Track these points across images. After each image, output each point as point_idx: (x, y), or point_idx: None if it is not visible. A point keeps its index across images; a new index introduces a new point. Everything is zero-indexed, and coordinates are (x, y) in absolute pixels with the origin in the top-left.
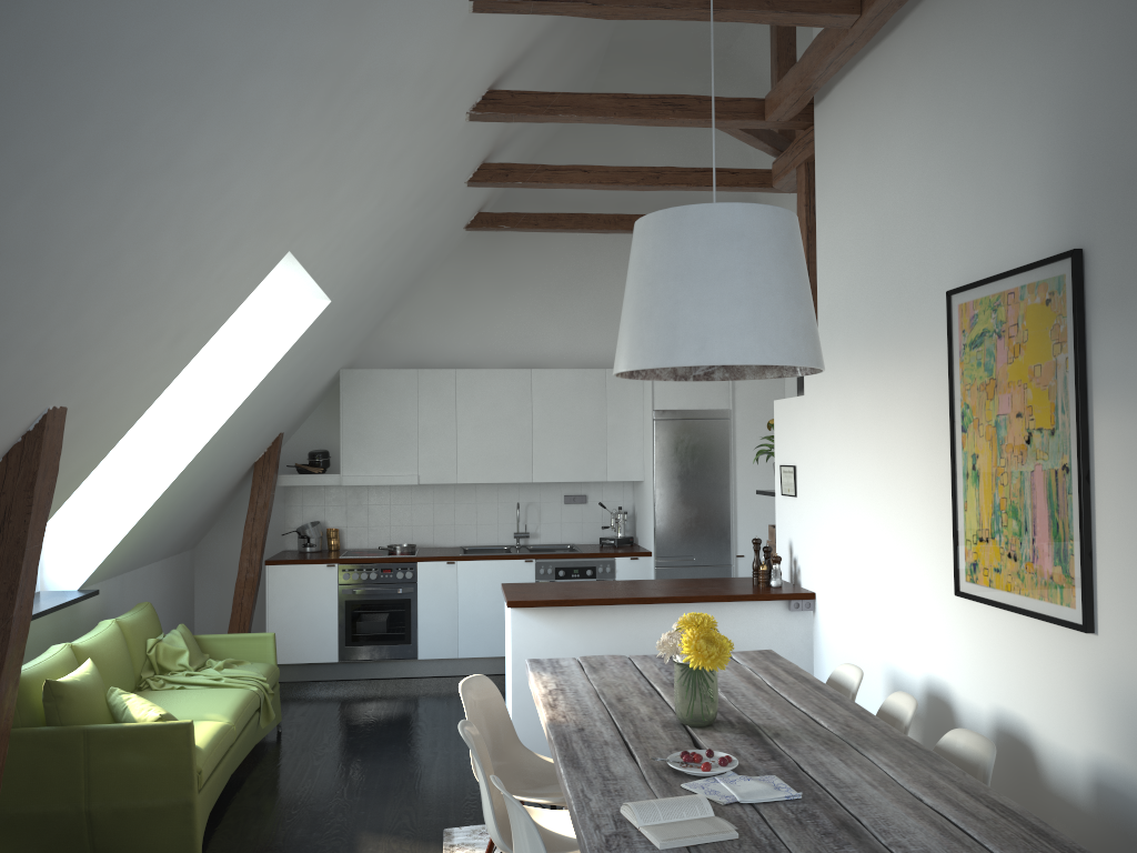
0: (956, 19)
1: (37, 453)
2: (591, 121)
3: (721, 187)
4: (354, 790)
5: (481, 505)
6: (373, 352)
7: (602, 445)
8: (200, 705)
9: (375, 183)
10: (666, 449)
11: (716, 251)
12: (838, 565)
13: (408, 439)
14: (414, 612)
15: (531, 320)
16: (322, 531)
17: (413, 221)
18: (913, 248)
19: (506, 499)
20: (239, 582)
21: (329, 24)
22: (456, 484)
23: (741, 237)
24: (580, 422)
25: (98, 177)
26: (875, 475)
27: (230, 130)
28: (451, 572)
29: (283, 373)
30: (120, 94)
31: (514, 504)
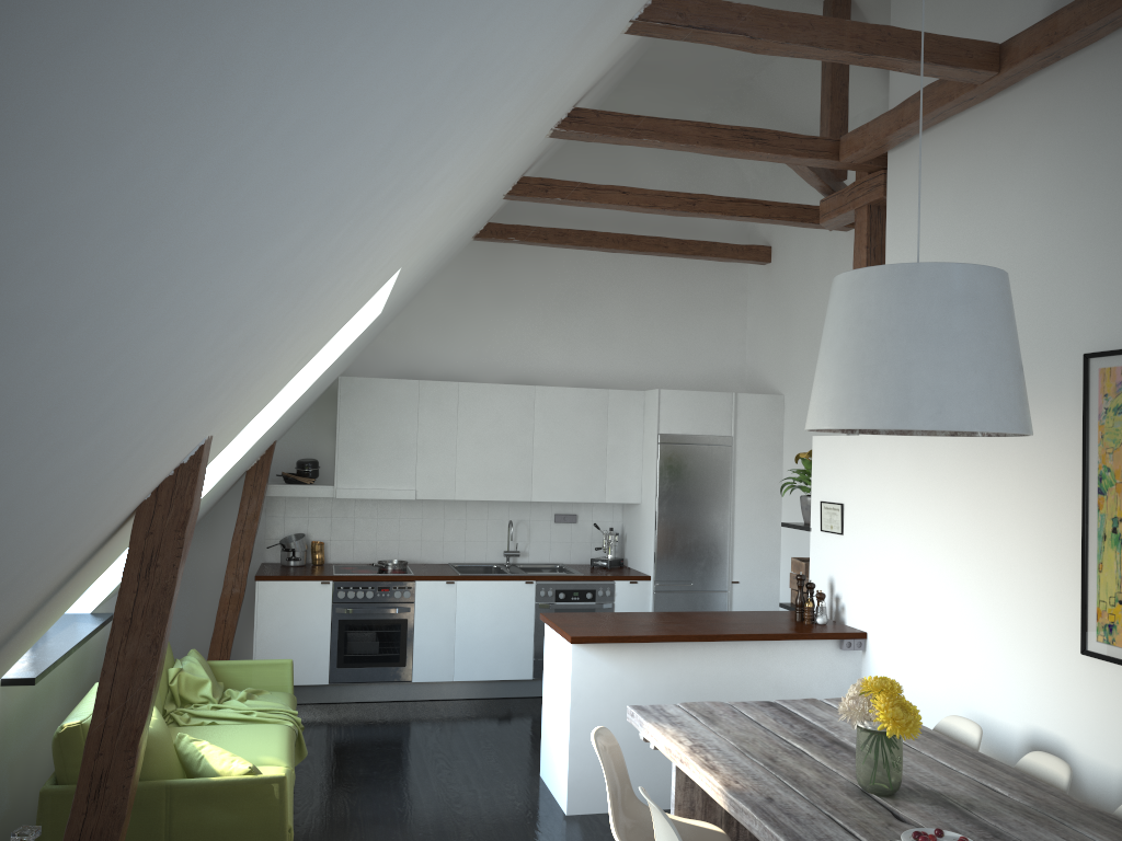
0: (1105, 88)
1: (190, 489)
2: (670, 147)
3: (753, 218)
4: (410, 836)
5: (471, 522)
6: (367, 359)
7: (601, 466)
8: (248, 746)
9: (475, 198)
10: (670, 473)
11: (952, 313)
12: (903, 608)
13: (406, 452)
14: (410, 633)
15: (529, 334)
16: (307, 544)
17: (461, 233)
18: (1030, 305)
19: (497, 516)
20: (223, 598)
21: (573, 43)
22: (447, 499)
23: (975, 299)
24: (581, 442)
25: (389, 200)
26: (963, 524)
27: (467, 149)
28: (450, 592)
29: (316, 384)
30: (457, 114)
31: (504, 522)
